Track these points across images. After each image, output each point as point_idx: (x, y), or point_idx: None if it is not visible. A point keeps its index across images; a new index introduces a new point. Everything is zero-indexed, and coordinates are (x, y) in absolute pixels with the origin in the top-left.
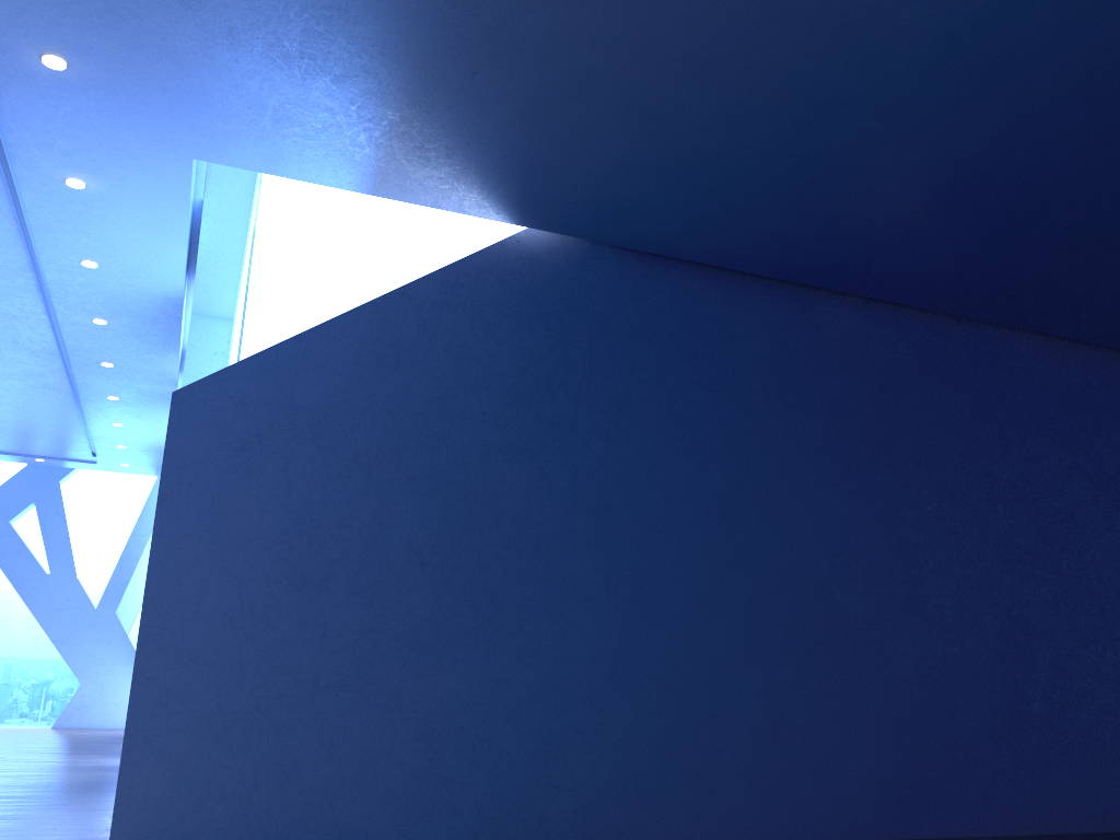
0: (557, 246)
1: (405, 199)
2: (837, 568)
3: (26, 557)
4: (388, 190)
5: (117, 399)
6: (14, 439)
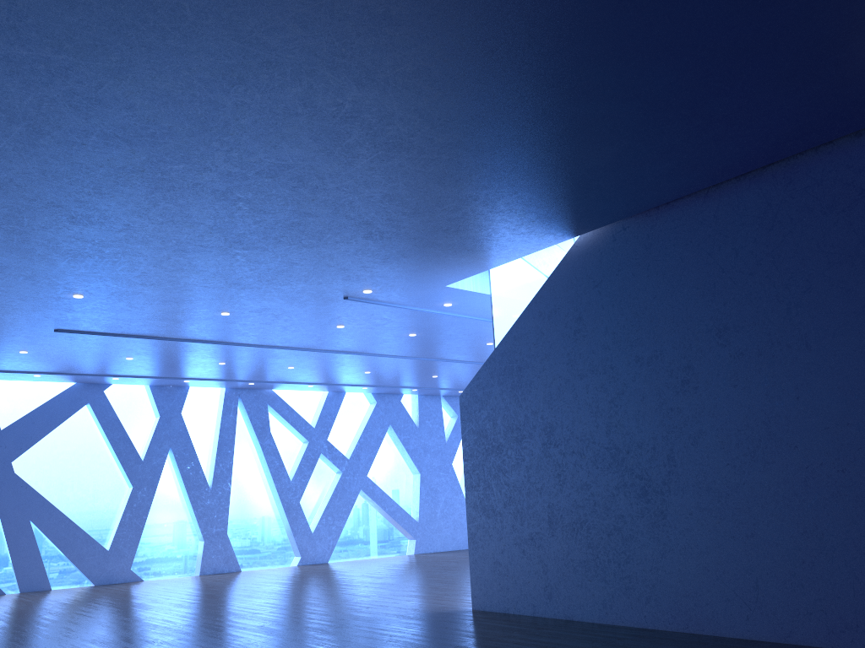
0: (597, 237)
1: (514, 258)
2: (857, 403)
3: None
4: (503, 260)
5: None
6: None
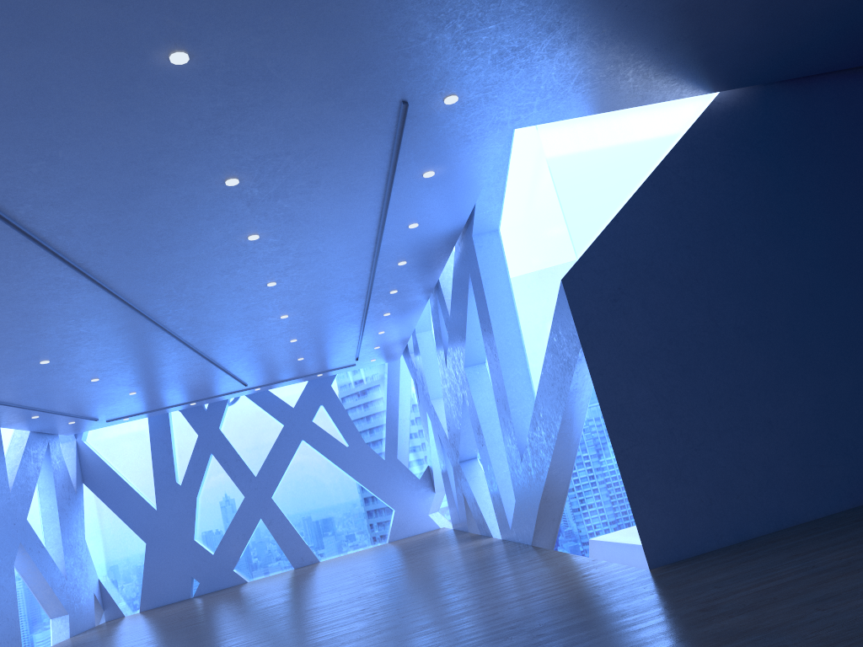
0: (743, 96)
1: (642, 104)
2: None
3: (331, 440)
4: (633, 102)
5: (389, 314)
6: (310, 365)
